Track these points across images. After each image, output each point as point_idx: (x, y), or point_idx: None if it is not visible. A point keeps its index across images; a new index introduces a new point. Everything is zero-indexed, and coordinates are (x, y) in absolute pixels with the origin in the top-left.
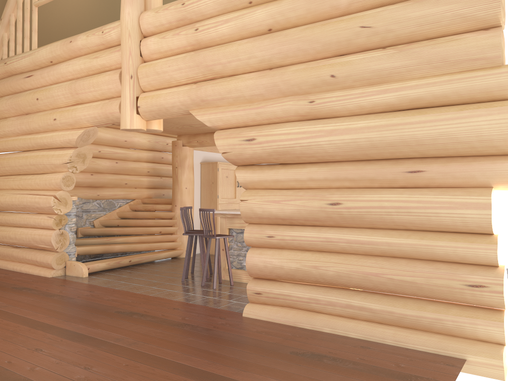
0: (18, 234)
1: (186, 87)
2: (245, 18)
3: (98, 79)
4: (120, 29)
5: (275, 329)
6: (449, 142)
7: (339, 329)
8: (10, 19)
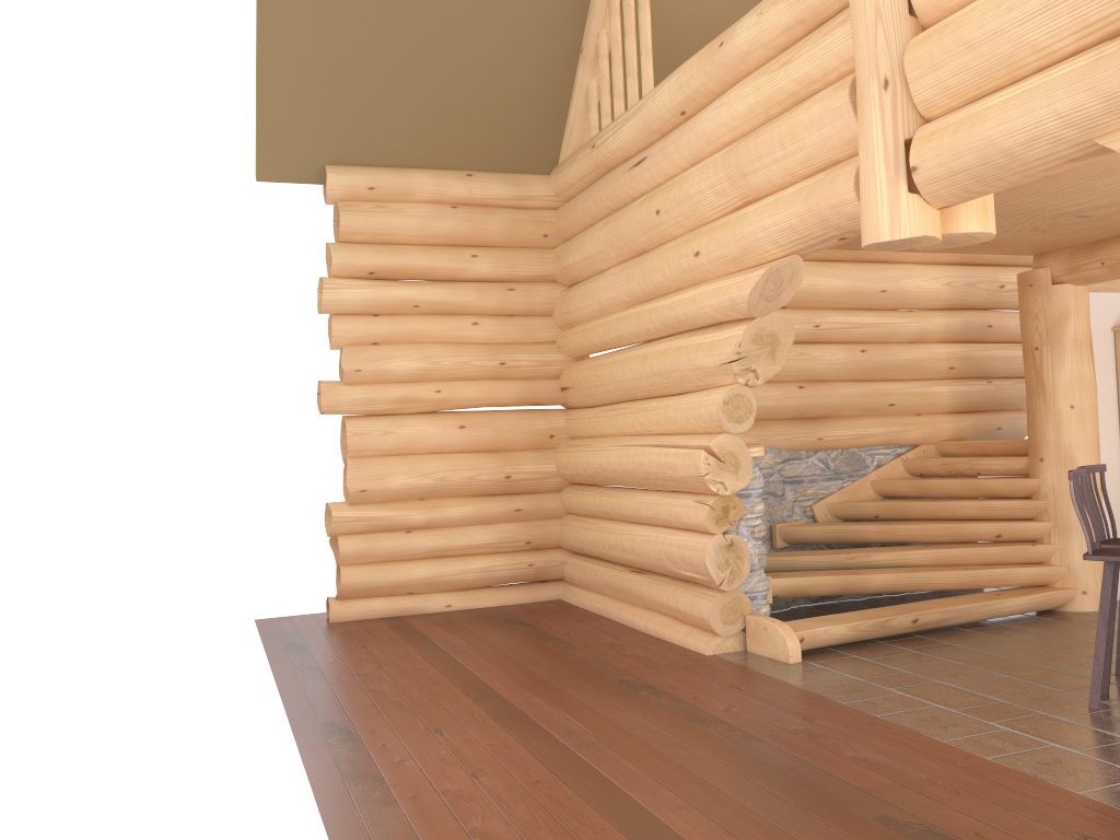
0: (637, 542)
1: (1078, 59)
2: None
3: (794, 119)
4: None
5: None
6: None
7: None
8: (597, 44)
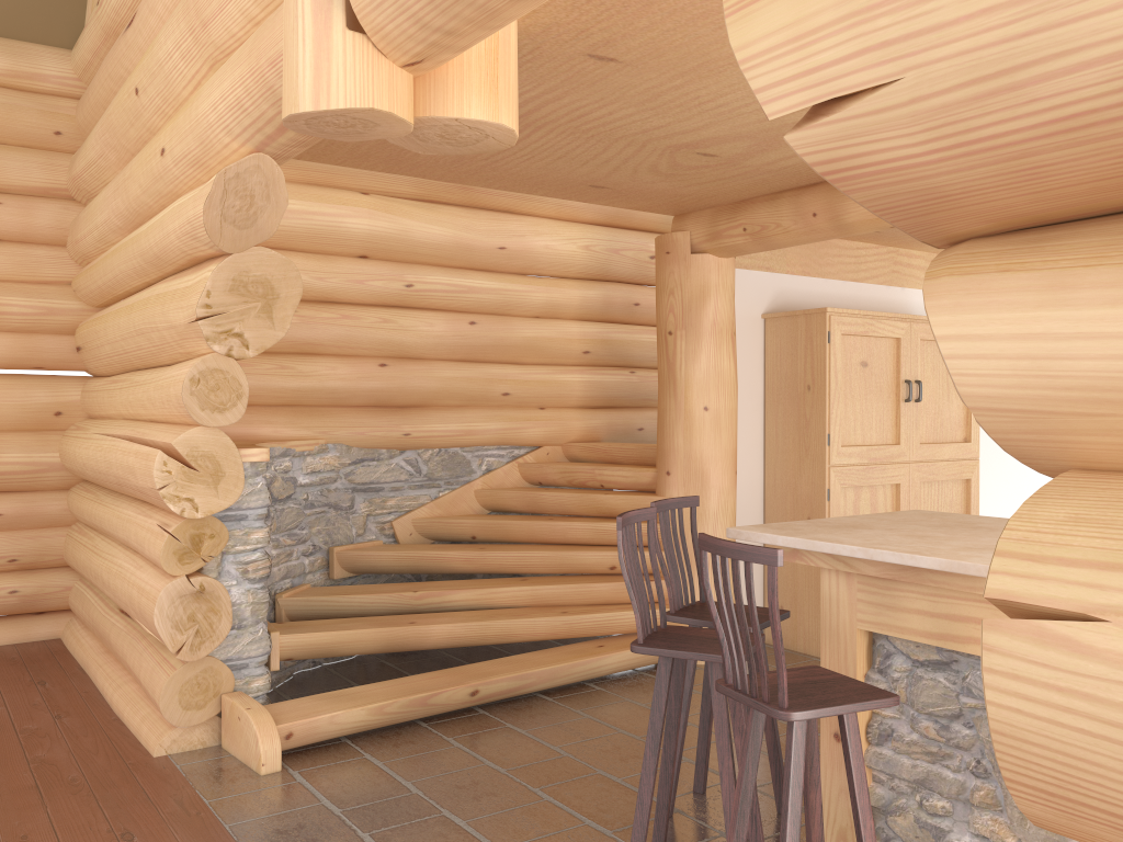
0: (111, 575)
1: None
2: None
3: None
4: None
5: None
6: None
7: None
8: None
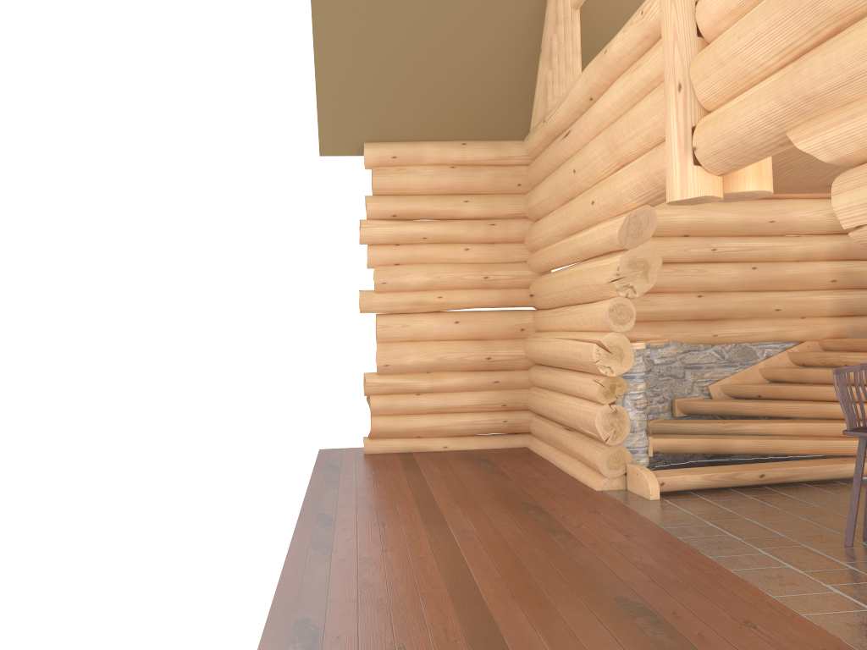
0: (563, 408)
1: (774, 75)
2: None
3: (638, 109)
4: None
5: None
6: None
7: None
8: (550, 45)
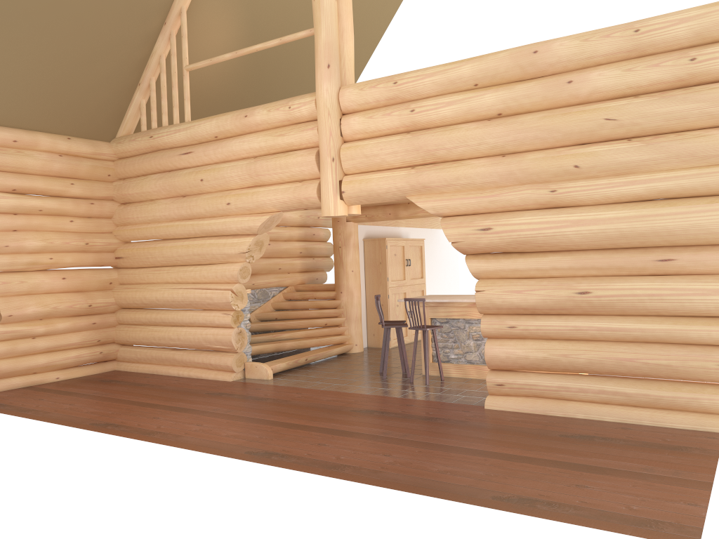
0: (182, 335)
1: (402, 171)
2: (471, 101)
3: (288, 160)
4: (317, 106)
5: (528, 418)
6: (700, 233)
7: (593, 414)
8: (150, 83)
